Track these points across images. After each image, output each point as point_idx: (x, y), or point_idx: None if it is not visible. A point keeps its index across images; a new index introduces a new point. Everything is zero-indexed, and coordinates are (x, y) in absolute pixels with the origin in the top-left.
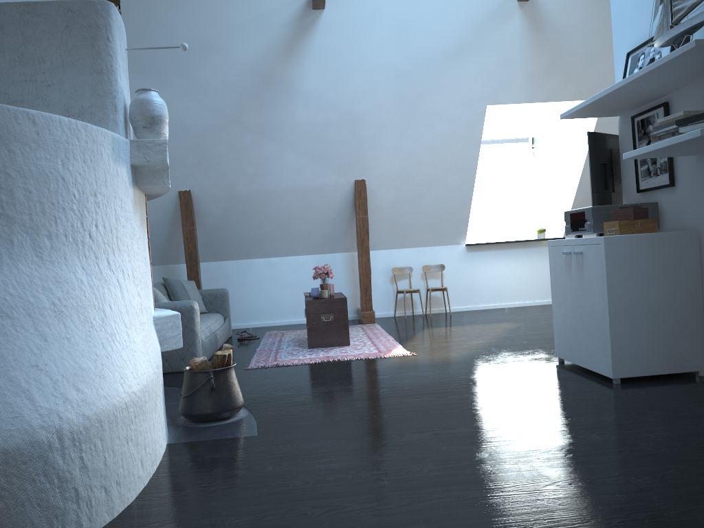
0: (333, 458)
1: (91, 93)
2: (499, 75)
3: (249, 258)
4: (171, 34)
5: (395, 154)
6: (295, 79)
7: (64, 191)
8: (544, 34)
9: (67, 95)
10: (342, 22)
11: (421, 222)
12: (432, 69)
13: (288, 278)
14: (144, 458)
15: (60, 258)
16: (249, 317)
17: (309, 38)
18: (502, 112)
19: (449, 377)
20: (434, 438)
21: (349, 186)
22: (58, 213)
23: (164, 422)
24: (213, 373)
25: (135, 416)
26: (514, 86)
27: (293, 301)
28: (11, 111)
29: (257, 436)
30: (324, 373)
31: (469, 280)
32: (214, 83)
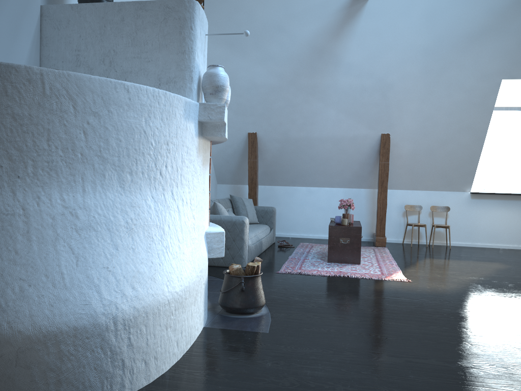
0: (319, 366)
1: (176, 67)
2: (516, 54)
3: (295, 186)
4: (252, 18)
5: (417, 115)
6: (341, 53)
7: (145, 141)
8: None
9: (160, 68)
10: (382, 9)
11: (433, 171)
12: (456, 47)
13: (322, 204)
14: (179, 340)
15: (137, 189)
16: (290, 230)
17: (355, 21)
18: (516, 85)
19: (434, 308)
20: (406, 365)
21: (376, 138)
22: (138, 156)
23: (203, 311)
24: (244, 279)
25: (175, 309)
26: None
27: (324, 221)
28: (112, 82)
29: (268, 333)
30: (333, 286)
31: (470, 222)
32: (280, 55)
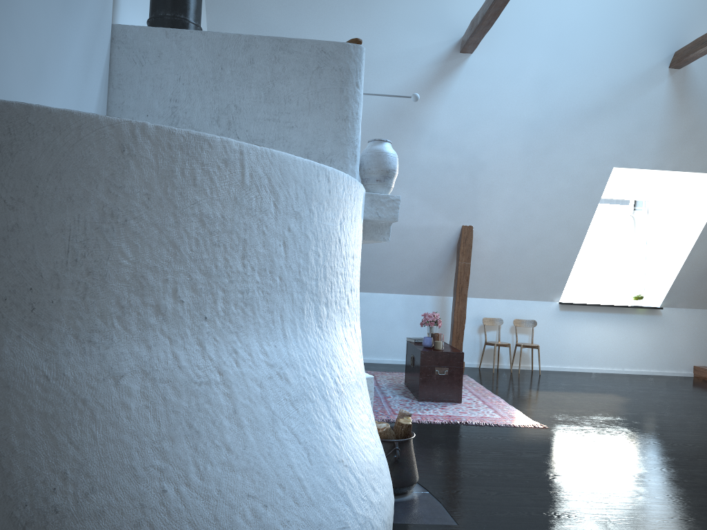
0: None
1: (333, 139)
2: (633, 138)
3: None
4: None
5: (509, 204)
6: (426, 119)
7: (339, 254)
8: (688, 103)
9: (309, 139)
10: (487, 68)
11: (519, 275)
12: (567, 124)
13: (374, 315)
14: None
15: (332, 327)
16: None
17: (450, 80)
18: (623, 174)
19: (614, 467)
20: None
21: (455, 231)
22: (333, 278)
23: None
24: (397, 443)
25: None
26: (645, 152)
27: (377, 339)
28: (315, 167)
29: (459, 526)
30: (464, 440)
31: (559, 340)
32: None
